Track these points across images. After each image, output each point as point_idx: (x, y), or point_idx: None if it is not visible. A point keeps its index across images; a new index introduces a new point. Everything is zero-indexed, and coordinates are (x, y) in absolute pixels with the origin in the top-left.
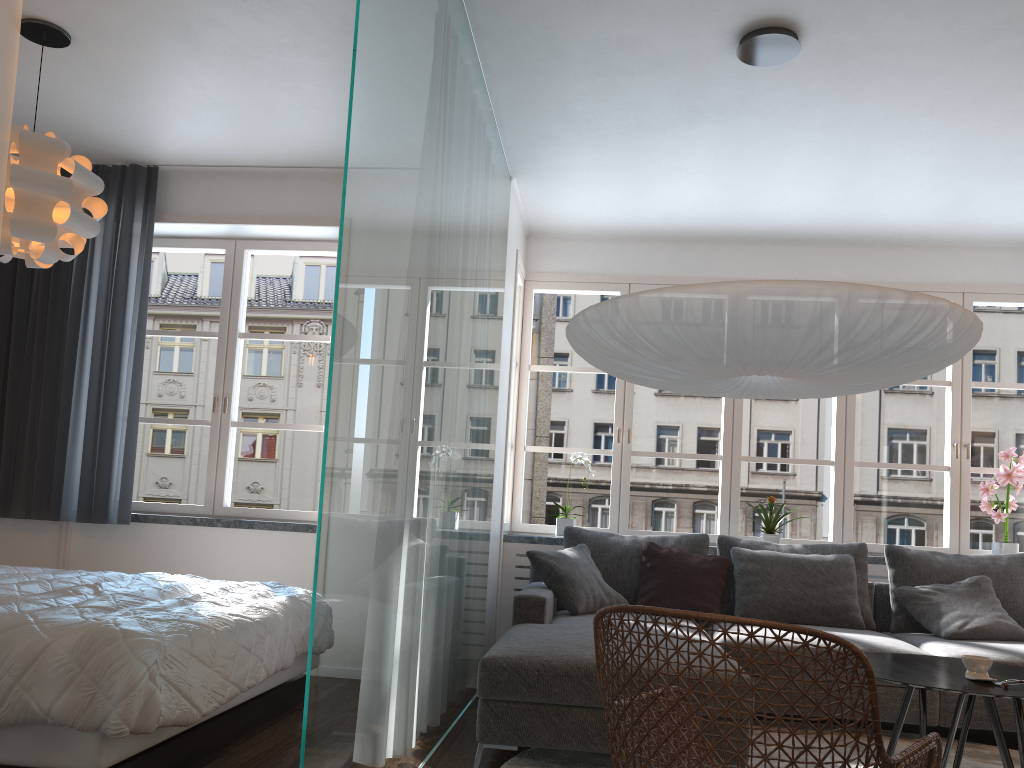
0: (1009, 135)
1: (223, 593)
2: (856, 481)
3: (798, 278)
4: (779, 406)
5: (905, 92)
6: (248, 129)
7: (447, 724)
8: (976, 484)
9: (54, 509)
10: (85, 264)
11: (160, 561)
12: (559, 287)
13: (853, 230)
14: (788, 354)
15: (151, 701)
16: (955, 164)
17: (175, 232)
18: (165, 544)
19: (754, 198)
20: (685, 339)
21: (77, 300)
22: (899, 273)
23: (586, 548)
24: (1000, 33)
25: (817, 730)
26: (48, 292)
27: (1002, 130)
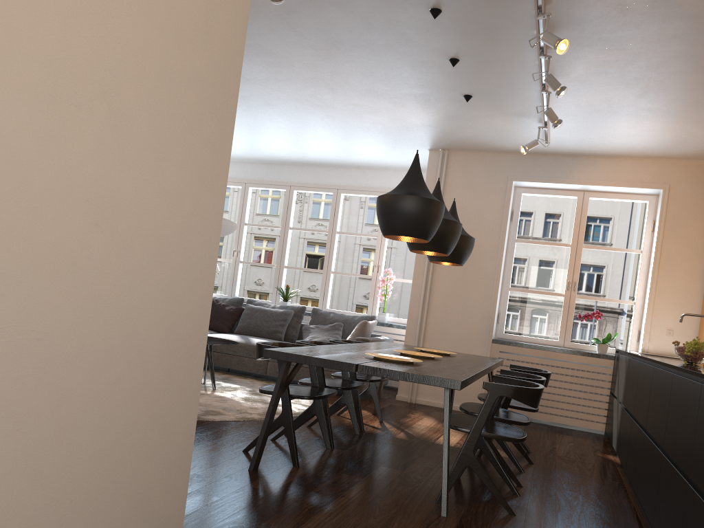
0: (318, 129)
1: None
2: None
3: (316, 183)
4: None
5: (252, 115)
6: None
7: None
8: None
9: None
10: None
11: None
12: None
13: (333, 161)
14: None
15: None
16: (320, 138)
17: None
18: None
19: (269, 148)
20: None
21: None
22: (360, 182)
23: None
24: (247, 100)
25: None
26: None
27: (312, 128)
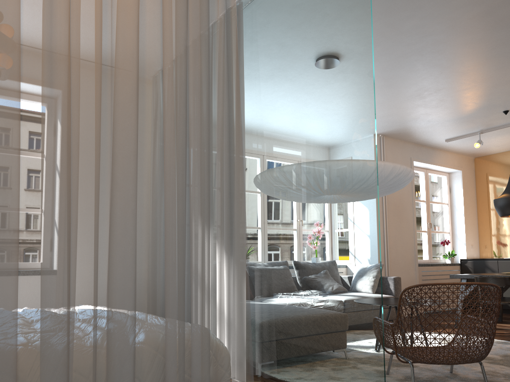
0: None
1: None
2: None
3: None
4: None
5: None
6: None
7: None
8: None
9: None
10: None
11: None
12: None
13: None
14: None
15: None
16: None
17: None
18: None
19: None
20: None
21: None
22: None
23: None
24: (388, 78)
25: (490, 315)
26: None
27: None
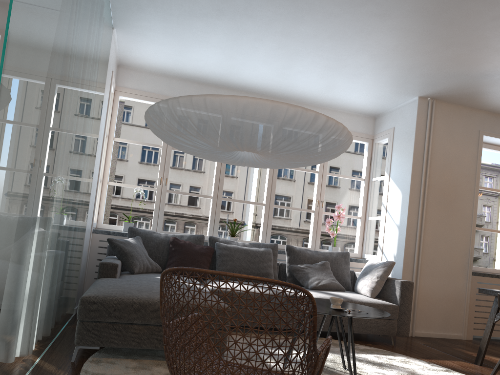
0: (360, 57)
1: None
2: (258, 218)
3: None
4: (227, 180)
5: (322, 24)
6: None
7: (55, 335)
8: (307, 223)
9: None
10: None
11: None
12: (134, 97)
13: (284, 92)
14: (266, 141)
15: None
16: (335, 67)
17: None
18: None
19: (241, 66)
20: (215, 125)
21: None
22: None
23: (140, 239)
24: (369, 2)
25: (285, 337)
26: None
27: (358, 53)
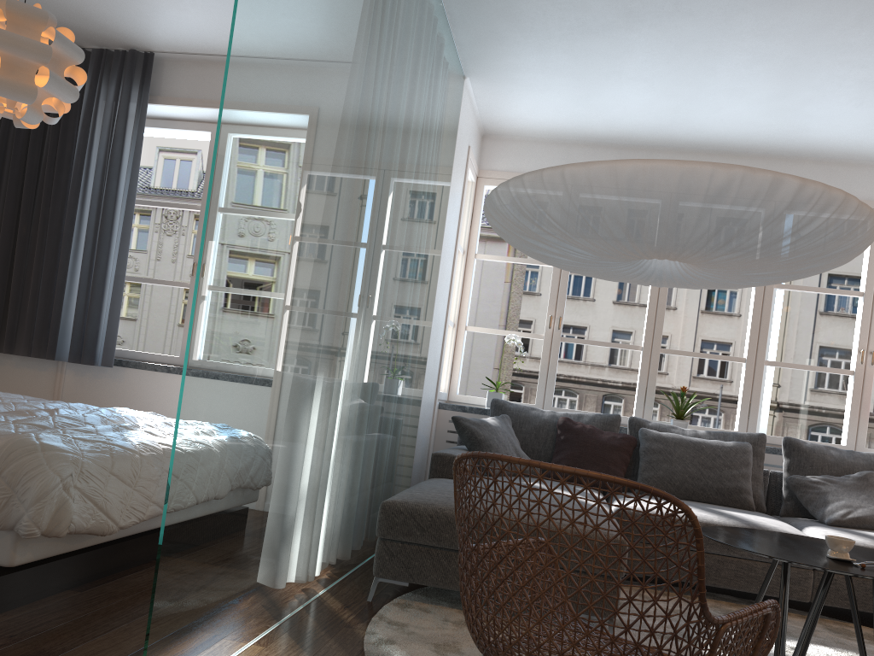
0: None
1: (164, 427)
2: (788, 392)
3: None
4: (725, 322)
5: None
6: (227, 18)
7: (358, 559)
8: None
9: (50, 350)
10: (87, 137)
11: (138, 401)
12: None
13: (784, 145)
14: (682, 236)
15: (63, 509)
16: None
17: (168, 114)
18: (143, 387)
19: (690, 107)
20: (585, 216)
21: (78, 169)
22: None
23: (508, 419)
24: None
25: (642, 583)
26: (55, 160)
27: None
